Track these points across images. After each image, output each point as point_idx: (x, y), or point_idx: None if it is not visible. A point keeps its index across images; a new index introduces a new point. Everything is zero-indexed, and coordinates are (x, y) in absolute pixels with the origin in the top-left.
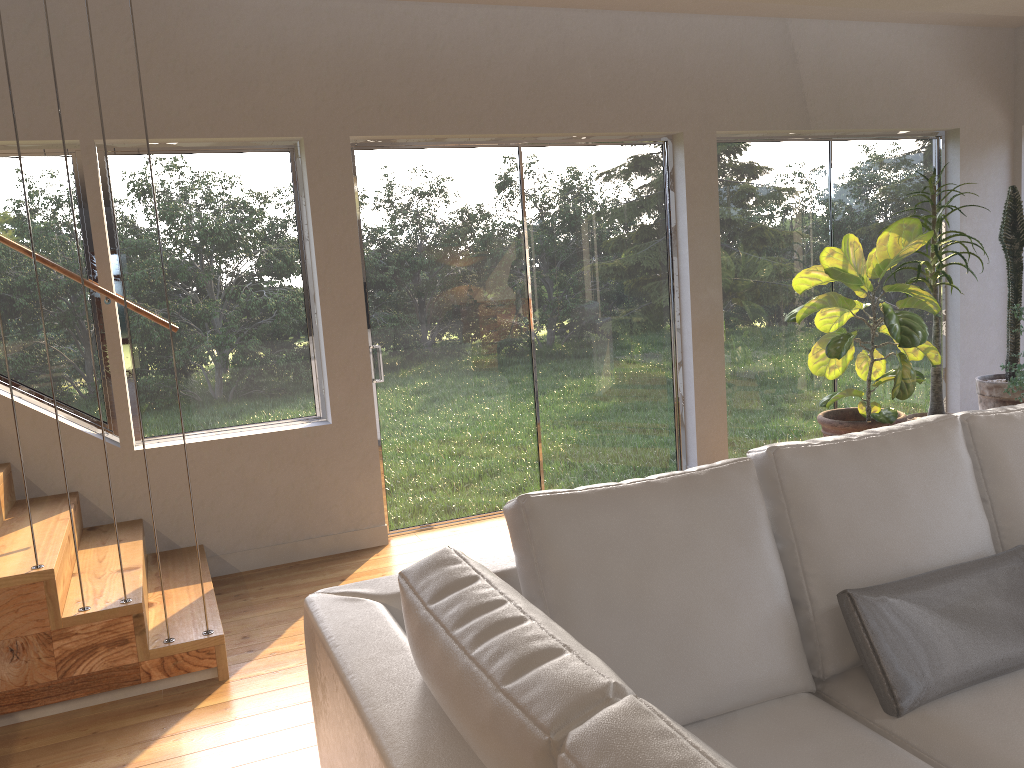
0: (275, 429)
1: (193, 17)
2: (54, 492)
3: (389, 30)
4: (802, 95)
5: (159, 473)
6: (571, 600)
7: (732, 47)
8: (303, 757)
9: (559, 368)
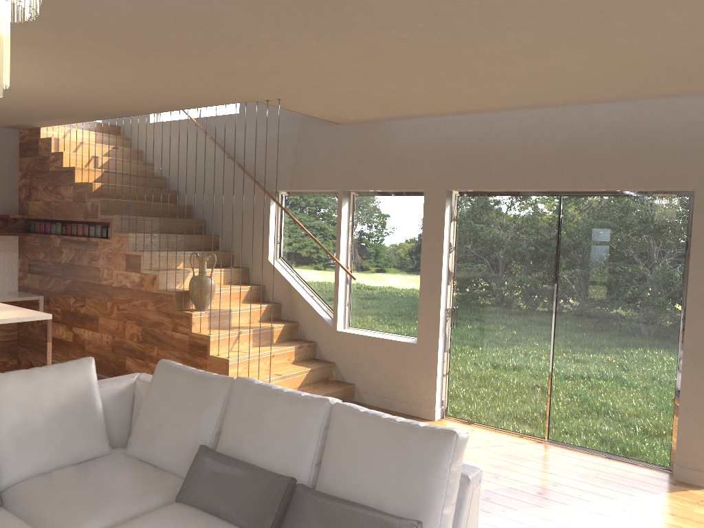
0: (394, 338)
1: (385, 132)
2: (309, 339)
3: (475, 129)
4: None
5: (343, 344)
6: (144, 399)
7: None
8: None
9: (572, 350)
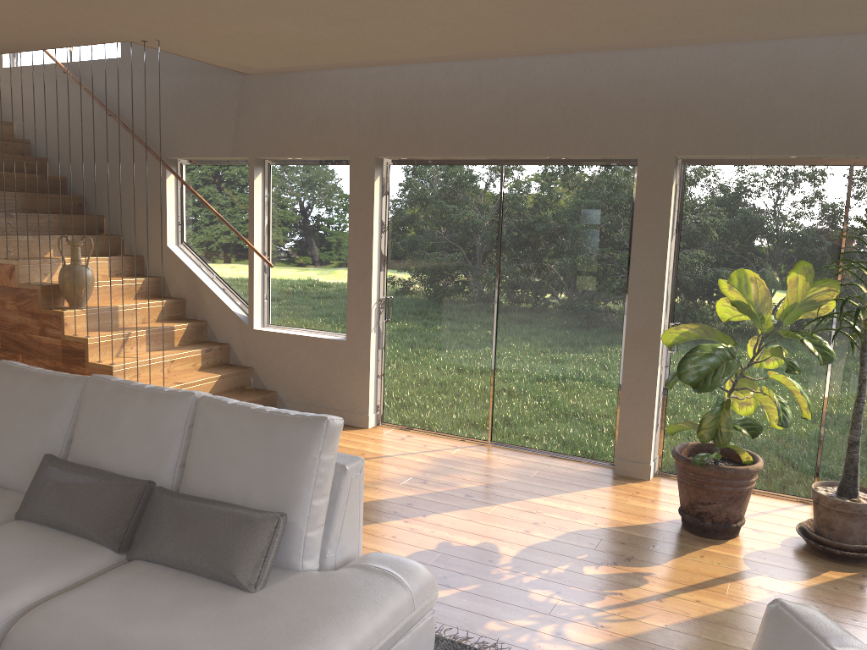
0: (321, 336)
1: (303, 86)
2: (221, 341)
3: (406, 84)
4: (791, 118)
5: (262, 345)
6: None
7: (704, 75)
8: None
9: (515, 341)
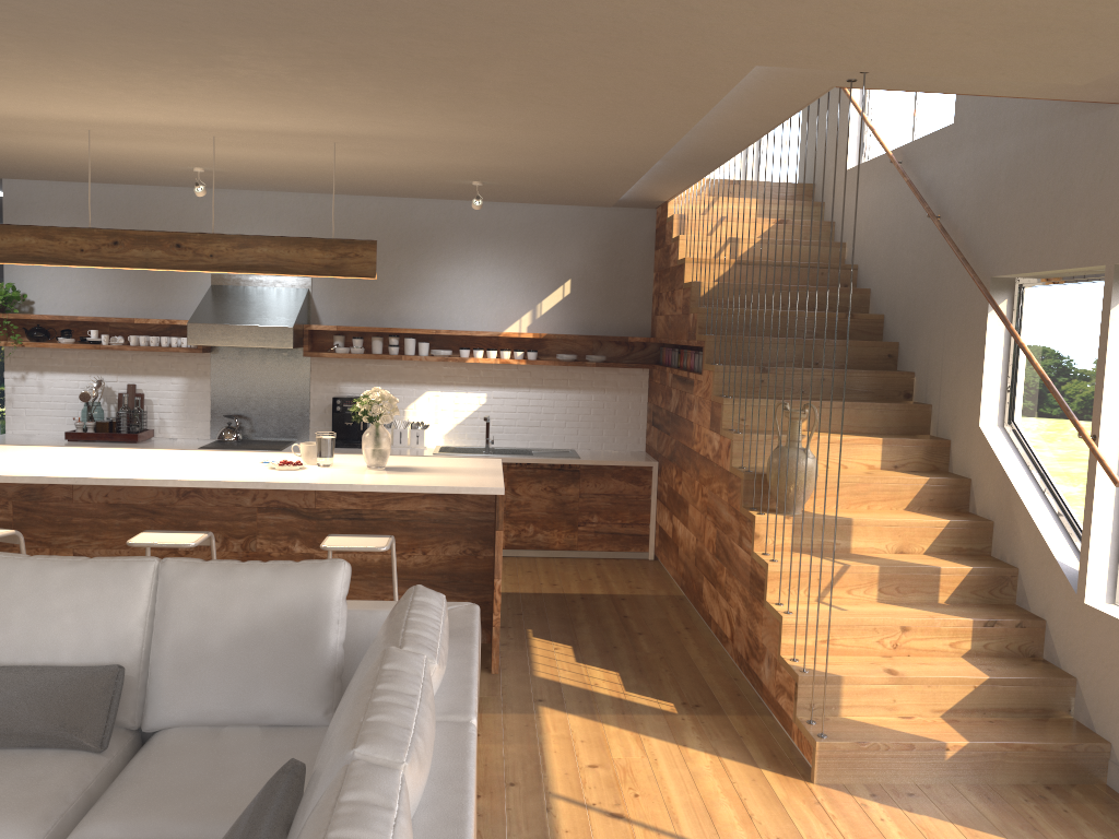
0: None
1: None
2: (1034, 611)
3: None
4: None
5: (1094, 638)
6: None
7: None
8: (650, 802)
9: None
